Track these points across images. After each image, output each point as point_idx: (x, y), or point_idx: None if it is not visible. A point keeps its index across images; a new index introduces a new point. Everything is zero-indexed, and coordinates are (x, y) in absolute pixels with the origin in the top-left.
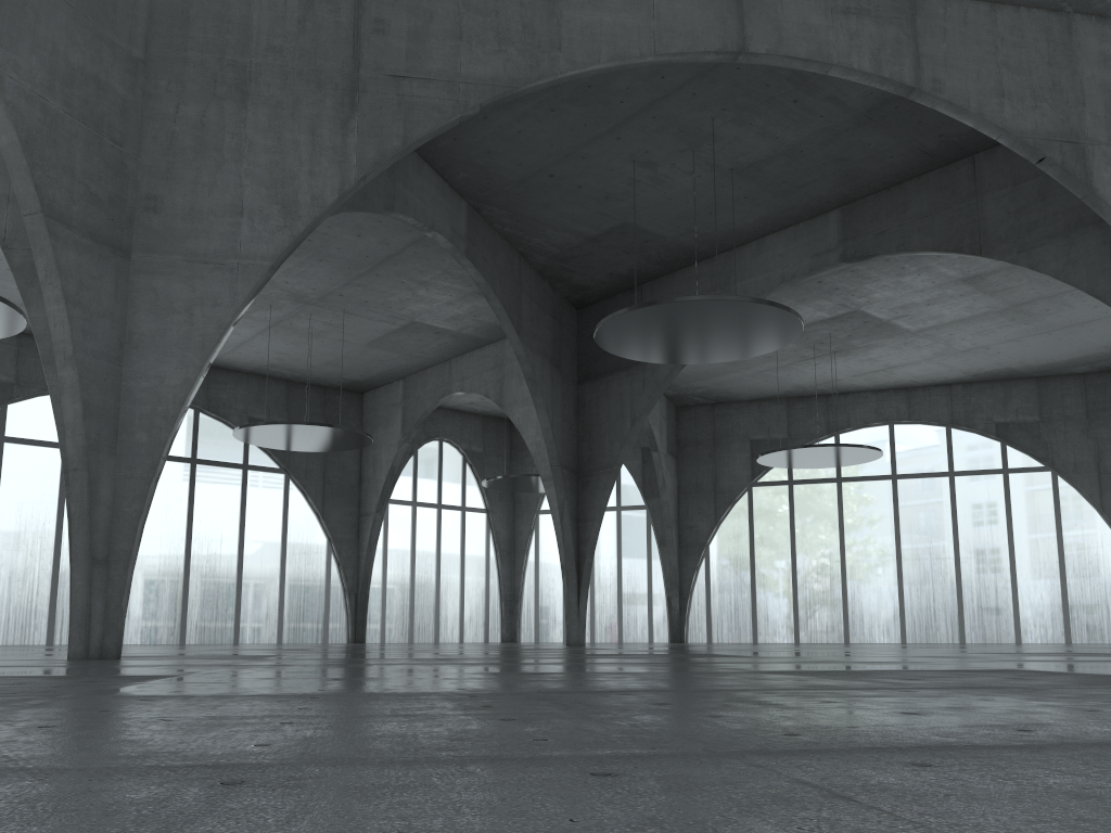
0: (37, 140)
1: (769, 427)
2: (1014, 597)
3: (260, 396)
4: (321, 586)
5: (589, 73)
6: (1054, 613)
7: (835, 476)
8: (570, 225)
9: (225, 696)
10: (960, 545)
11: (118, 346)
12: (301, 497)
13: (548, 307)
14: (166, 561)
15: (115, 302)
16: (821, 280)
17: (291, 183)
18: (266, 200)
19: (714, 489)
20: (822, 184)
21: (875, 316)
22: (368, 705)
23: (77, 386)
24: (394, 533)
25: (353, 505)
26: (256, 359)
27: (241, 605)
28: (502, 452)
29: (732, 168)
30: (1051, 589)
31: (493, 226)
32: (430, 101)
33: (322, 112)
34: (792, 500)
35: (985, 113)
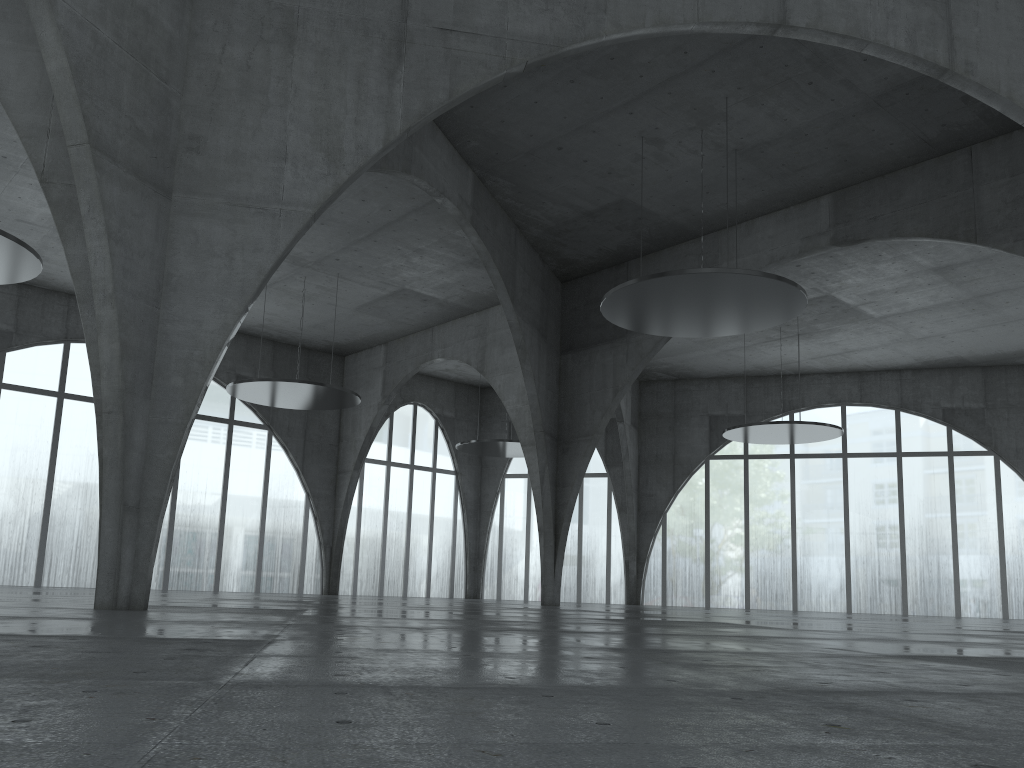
0: (86, 68)
1: (727, 404)
2: (956, 572)
3: (248, 355)
4: (298, 538)
5: (632, 37)
6: (992, 589)
7: (789, 453)
8: (569, 199)
9: (425, 689)
10: (905, 521)
11: (157, 287)
12: (282, 453)
13: (538, 279)
14: None
15: (155, 242)
16: (800, 264)
17: (336, 131)
18: (310, 146)
19: (673, 460)
20: (820, 169)
21: (843, 301)
22: (667, 717)
23: (116, 326)
24: (368, 490)
25: (331, 463)
26: (247, 319)
27: (222, 554)
28: (472, 418)
29: (736, 149)
30: (991, 567)
31: (494, 196)
32: (476, 56)
33: (369, 61)
34: (747, 474)
35: (1015, 97)
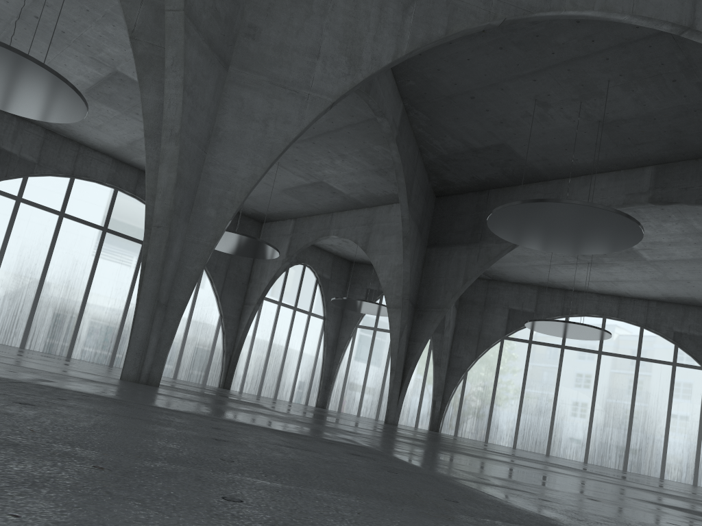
0: None
1: (523, 303)
2: (665, 447)
3: None
4: (209, 345)
5: (581, 16)
6: (689, 463)
7: (561, 344)
8: (465, 136)
9: None
10: (635, 406)
11: (207, 136)
12: (208, 283)
13: (424, 191)
14: (112, 307)
15: (212, 100)
16: None
17: (358, 43)
18: (338, 50)
19: (478, 336)
20: (654, 146)
21: None
22: None
23: (176, 160)
24: (263, 320)
25: (241, 296)
26: None
27: None
28: (341, 282)
29: (600, 120)
30: (690, 447)
31: (411, 125)
32: (469, 7)
33: None
34: (529, 353)
35: None
